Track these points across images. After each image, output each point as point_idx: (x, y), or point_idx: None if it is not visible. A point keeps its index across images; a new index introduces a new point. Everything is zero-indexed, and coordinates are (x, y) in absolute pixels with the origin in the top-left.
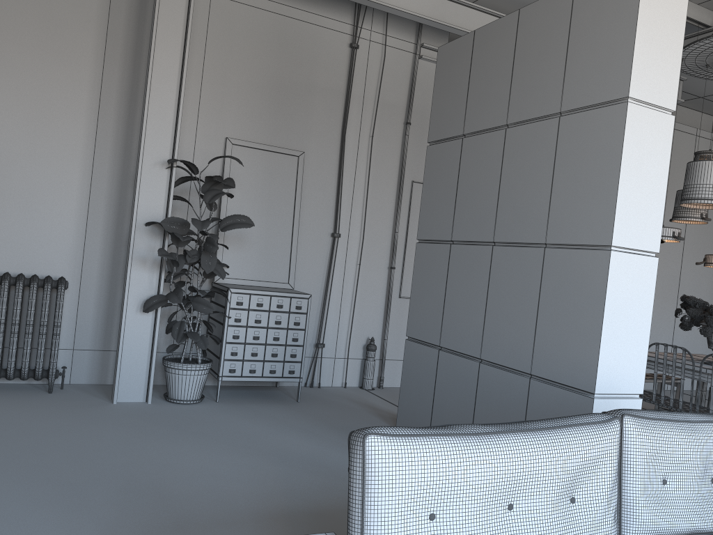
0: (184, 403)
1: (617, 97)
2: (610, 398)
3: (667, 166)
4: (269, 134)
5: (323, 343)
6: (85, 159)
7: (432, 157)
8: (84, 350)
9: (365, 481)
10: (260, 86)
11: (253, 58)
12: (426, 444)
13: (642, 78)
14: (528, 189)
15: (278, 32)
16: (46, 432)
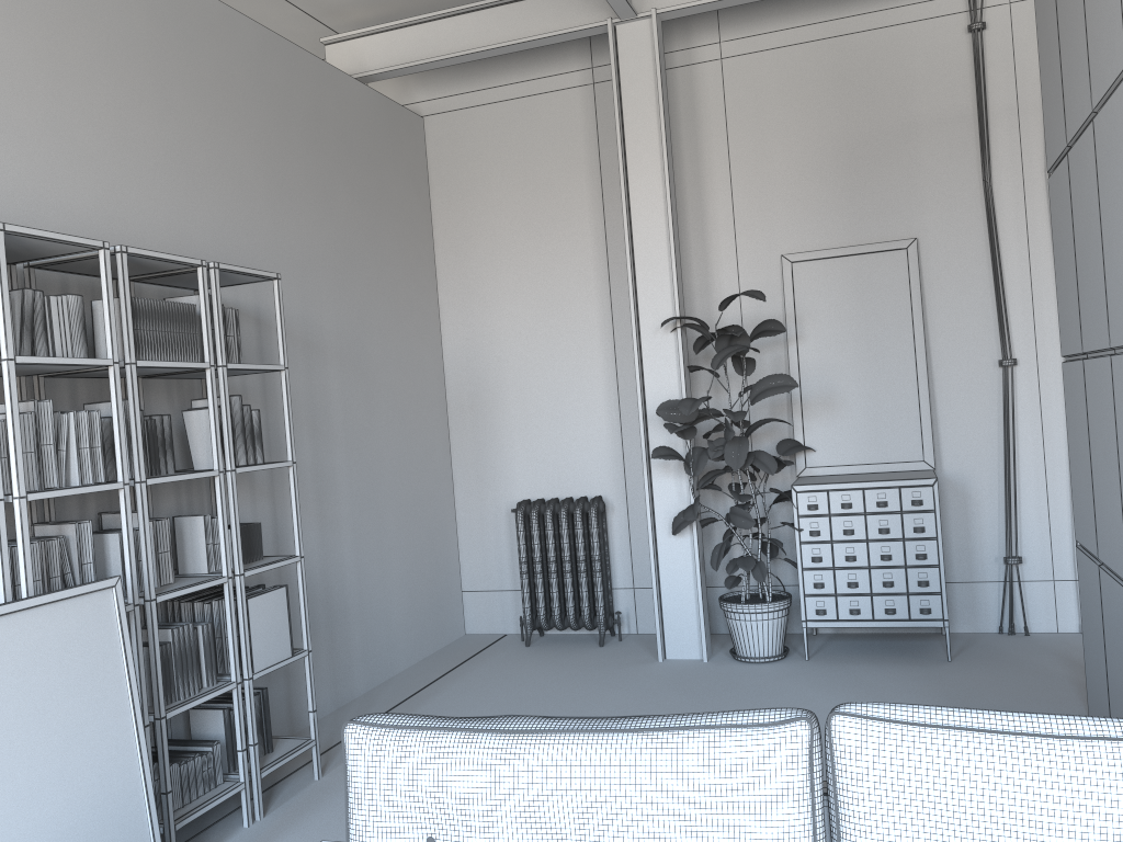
0: (752, 662)
1: None
2: None
3: None
4: (850, 228)
5: (1016, 555)
6: (605, 340)
7: (1052, 199)
8: (646, 589)
9: (346, 781)
10: (821, 159)
11: (801, 122)
12: (418, 740)
13: None
14: (1121, 233)
15: (833, 66)
16: (540, 698)
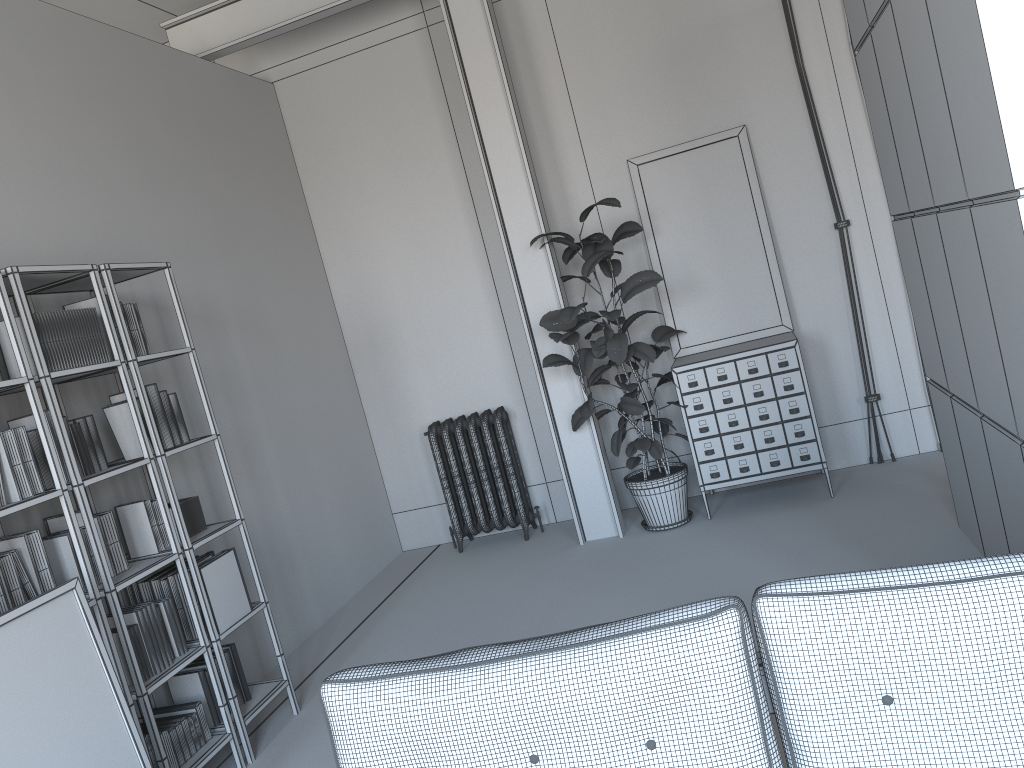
0: (662, 530)
1: None
2: None
3: None
4: (685, 125)
5: (875, 393)
6: (481, 265)
7: (862, 75)
8: (558, 481)
9: (331, 735)
10: (648, 65)
11: (625, 33)
12: (390, 687)
13: None
14: (931, 103)
15: None
16: (482, 599)
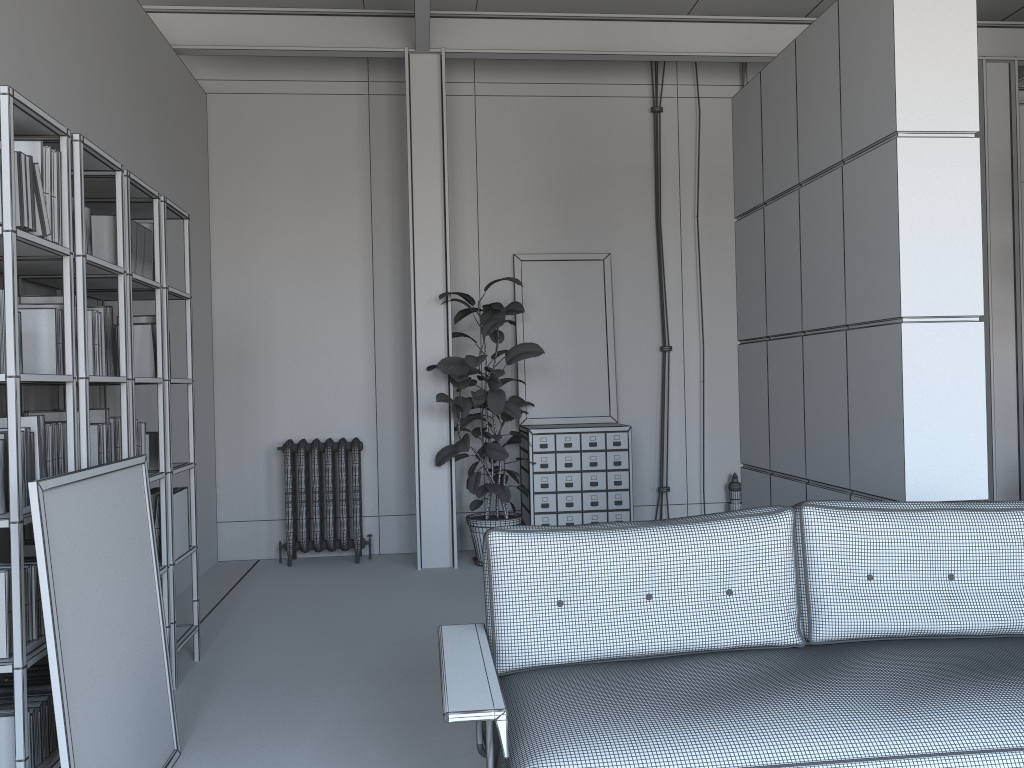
0: None
1: (887, 133)
2: None
3: (977, 204)
4: (564, 240)
5: (667, 485)
6: (366, 308)
7: (740, 236)
8: (390, 516)
9: (490, 571)
10: (545, 185)
11: (533, 155)
12: (548, 537)
13: (914, 103)
14: (825, 260)
15: (558, 117)
16: (342, 597)
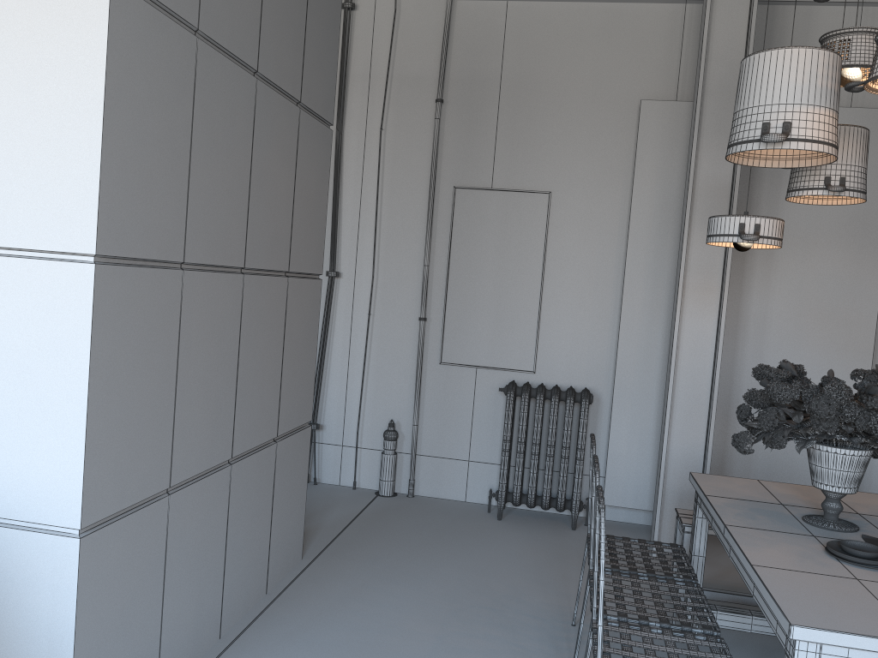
0: None
1: None
2: (6, 526)
3: (99, 82)
4: None
5: (315, 423)
6: None
7: None
8: None
9: None
10: None
11: None
12: None
13: None
14: None
15: None
16: None
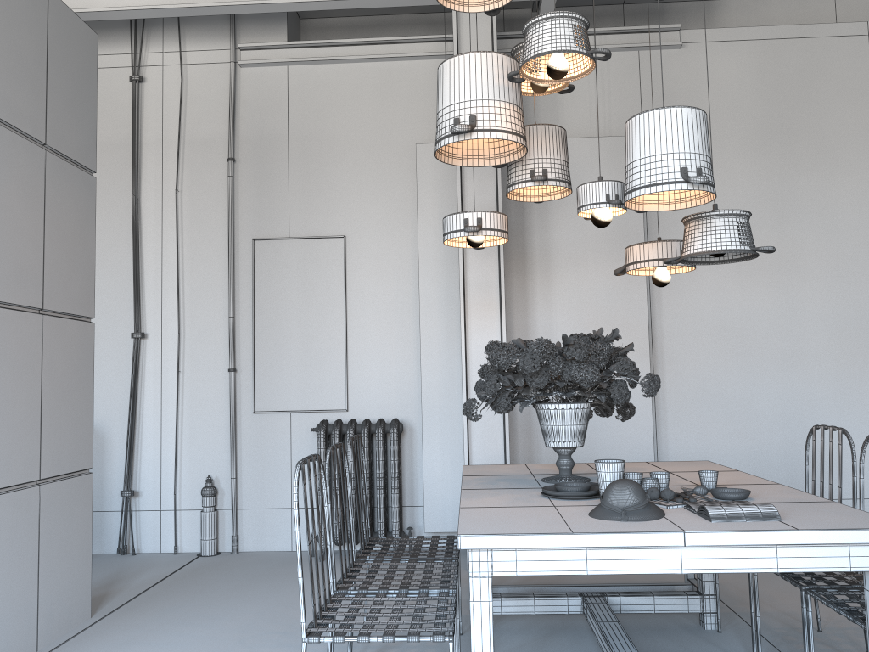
0: None
1: None
2: None
3: None
4: None
5: (129, 489)
6: None
7: None
8: None
9: None
10: None
11: None
12: None
13: None
14: None
15: None
16: None
